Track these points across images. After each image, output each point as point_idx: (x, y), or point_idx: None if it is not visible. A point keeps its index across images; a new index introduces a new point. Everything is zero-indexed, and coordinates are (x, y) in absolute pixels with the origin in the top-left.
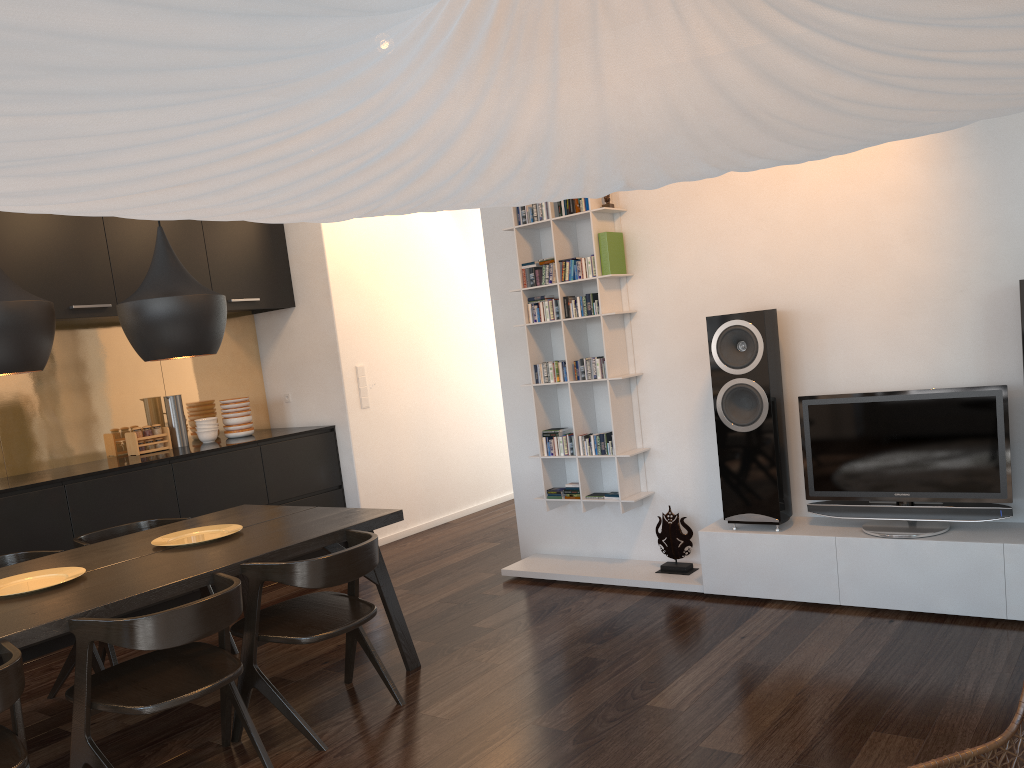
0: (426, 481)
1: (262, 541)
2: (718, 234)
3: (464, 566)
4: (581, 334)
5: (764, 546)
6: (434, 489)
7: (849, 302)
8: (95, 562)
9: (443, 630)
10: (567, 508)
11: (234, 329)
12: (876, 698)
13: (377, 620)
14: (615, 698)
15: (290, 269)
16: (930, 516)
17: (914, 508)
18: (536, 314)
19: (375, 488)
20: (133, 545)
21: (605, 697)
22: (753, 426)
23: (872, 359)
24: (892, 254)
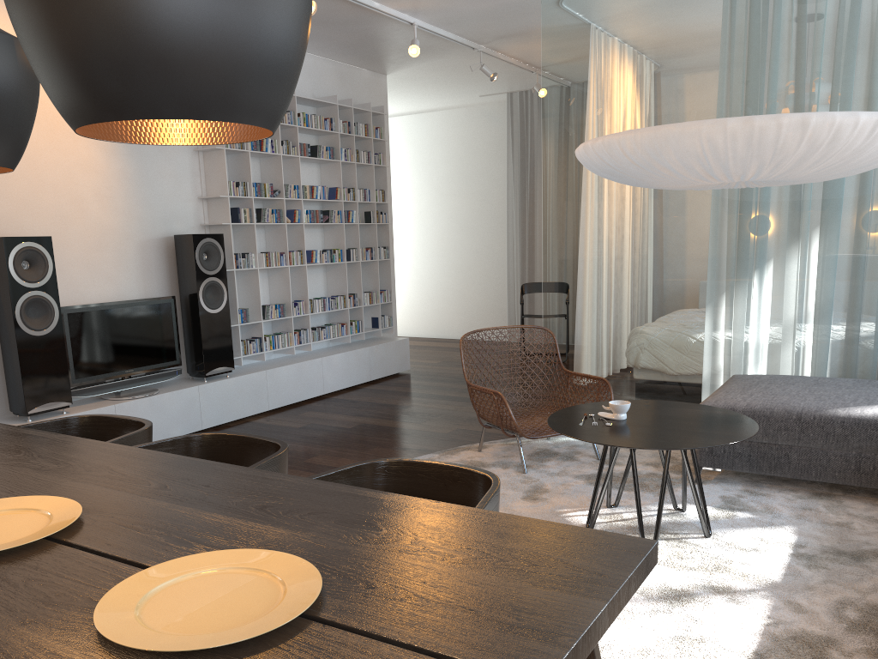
0: None
1: None
2: None
3: None
4: None
5: None
6: None
7: (63, 238)
8: None
9: None
10: None
11: None
12: None
13: None
14: None
15: None
16: (145, 382)
17: (136, 379)
18: None
19: None
20: None
21: None
22: (48, 330)
23: (81, 281)
24: (88, 208)
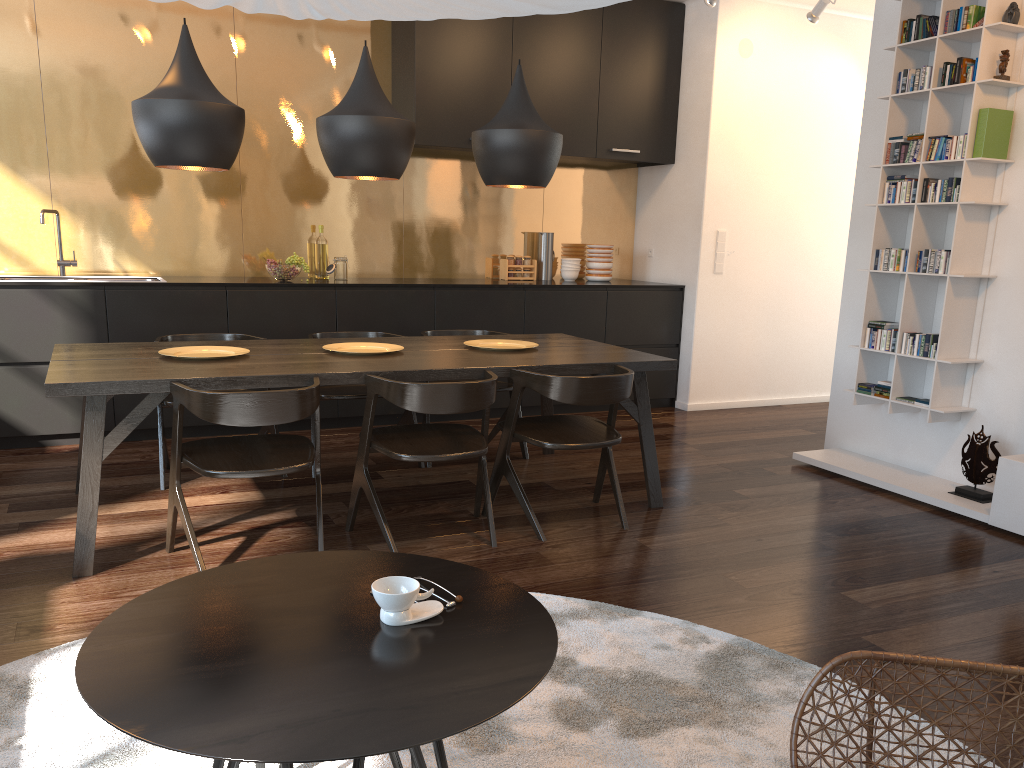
0: (766, 359)
1: (542, 358)
2: None
3: (764, 444)
4: (938, 223)
5: None
6: (773, 369)
7: None
8: (417, 347)
9: (703, 487)
10: (880, 408)
11: (616, 179)
12: None
13: None
14: (814, 579)
15: (677, 125)
16: None
17: None
18: (891, 195)
19: (710, 354)
20: (453, 342)
21: (805, 576)
22: None
23: None
24: None
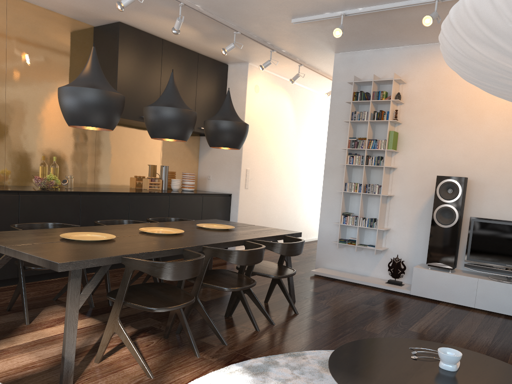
0: None
1: (251, 233)
2: (443, 141)
3: None
4: (368, 173)
5: (443, 278)
6: None
7: (498, 181)
8: (178, 228)
9: (296, 290)
10: (343, 249)
11: (191, 141)
12: (506, 342)
13: (261, 281)
14: (392, 325)
15: None
16: None
17: None
18: (351, 160)
19: None
20: (186, 225)
21: (388, 324)
22: (449, 225)
23: (504, 207)
24: None
